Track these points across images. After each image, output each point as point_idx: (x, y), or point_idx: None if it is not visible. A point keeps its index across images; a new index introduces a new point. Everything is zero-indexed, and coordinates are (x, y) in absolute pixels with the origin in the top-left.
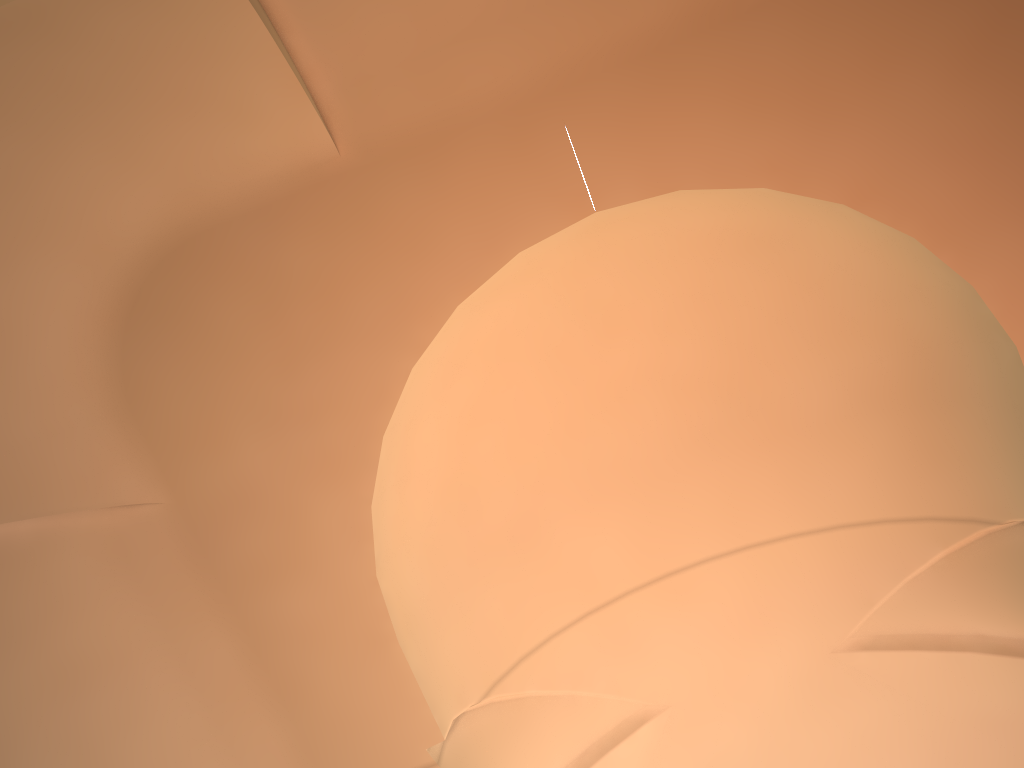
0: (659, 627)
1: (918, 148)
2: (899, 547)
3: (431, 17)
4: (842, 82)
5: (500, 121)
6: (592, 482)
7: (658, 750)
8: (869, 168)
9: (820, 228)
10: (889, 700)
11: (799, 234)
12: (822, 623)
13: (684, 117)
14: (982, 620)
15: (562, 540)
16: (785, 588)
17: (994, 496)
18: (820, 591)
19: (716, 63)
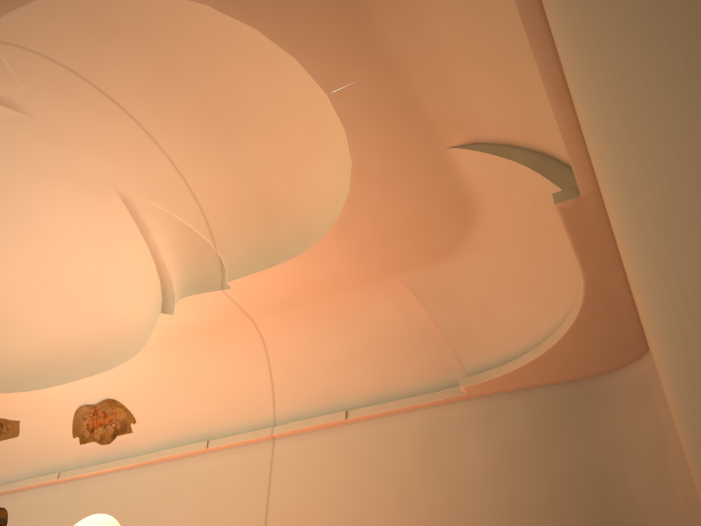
0: (81, 105)
1: (378, 212)
2: (185, 207)
3: (424, 7)
4: (403, 183)
5: (369, 42)
6: (157, 57)
7: (1, 118)
8: (367, 198)
9: (336, 168)
10: (100, 212)
11: (332, 157)
12: (127, 179)
13: (381, 127)
14: (165, 246)
15: (112, 48)
16: (138, 160)
17: (228, 246)
18: (144, 176)
19: (408, 136)
